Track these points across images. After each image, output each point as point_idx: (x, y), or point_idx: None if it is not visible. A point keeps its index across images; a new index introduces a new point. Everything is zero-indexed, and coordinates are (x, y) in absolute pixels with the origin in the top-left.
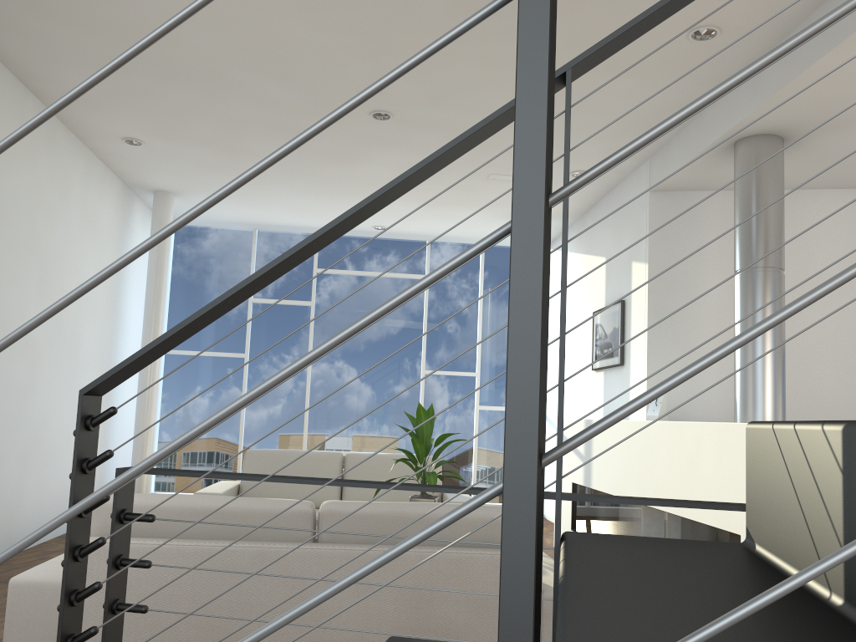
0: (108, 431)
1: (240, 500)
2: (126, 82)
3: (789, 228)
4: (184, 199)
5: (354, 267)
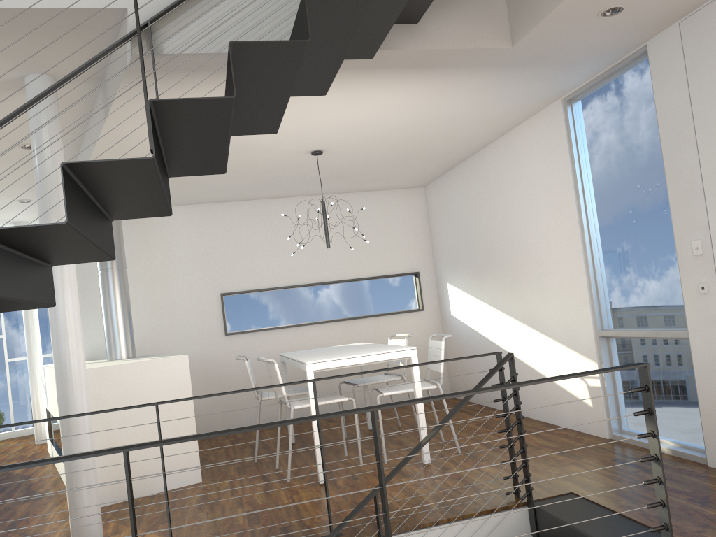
0: None
1: None
2: None
3: (158, 231)
4: None
5: None
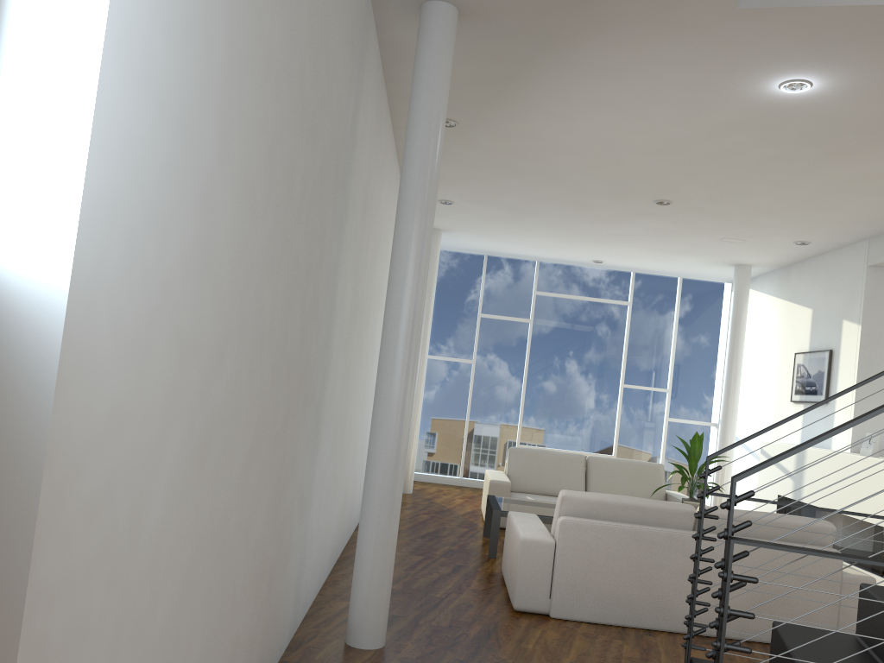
0: None
1: (651, 501)
2: (480, 174)
3: None
4: (447, 234)
5: (568, 291)
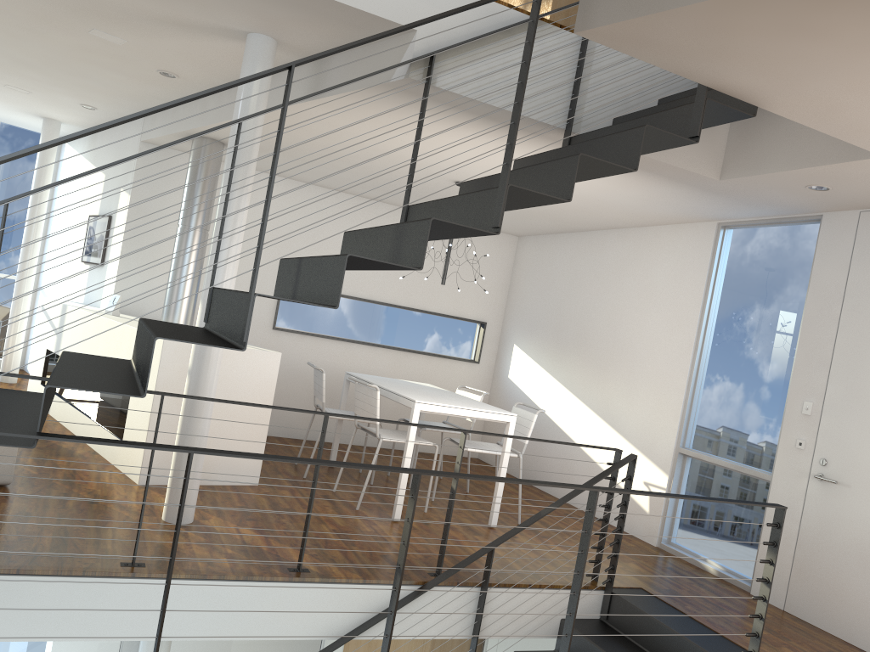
0: None
1: None
2: None
3: None
4: None
5: None
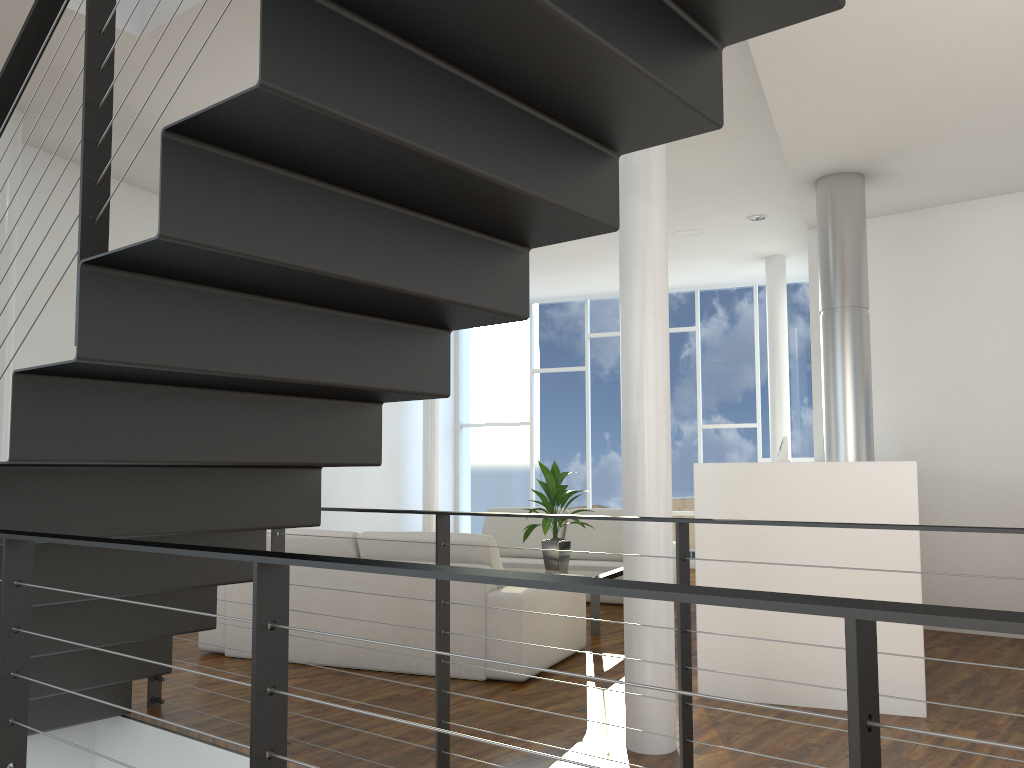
0: (402, 497)
1: (314, 531)
2: None
3: (956, 246)
4: None
5: None
